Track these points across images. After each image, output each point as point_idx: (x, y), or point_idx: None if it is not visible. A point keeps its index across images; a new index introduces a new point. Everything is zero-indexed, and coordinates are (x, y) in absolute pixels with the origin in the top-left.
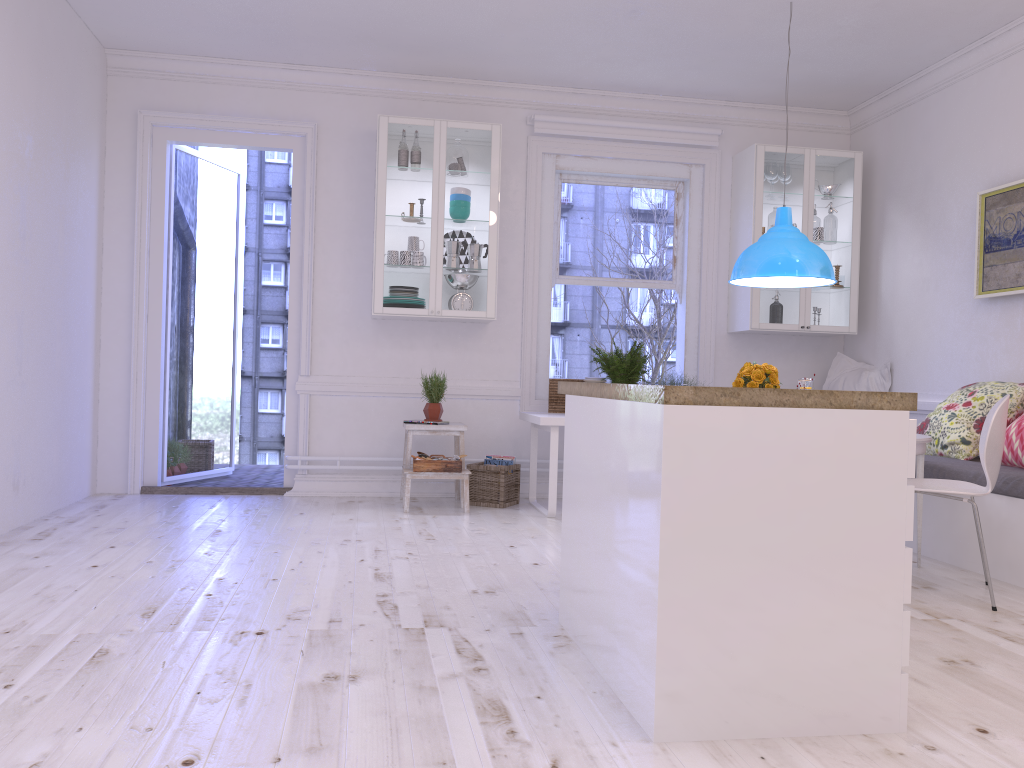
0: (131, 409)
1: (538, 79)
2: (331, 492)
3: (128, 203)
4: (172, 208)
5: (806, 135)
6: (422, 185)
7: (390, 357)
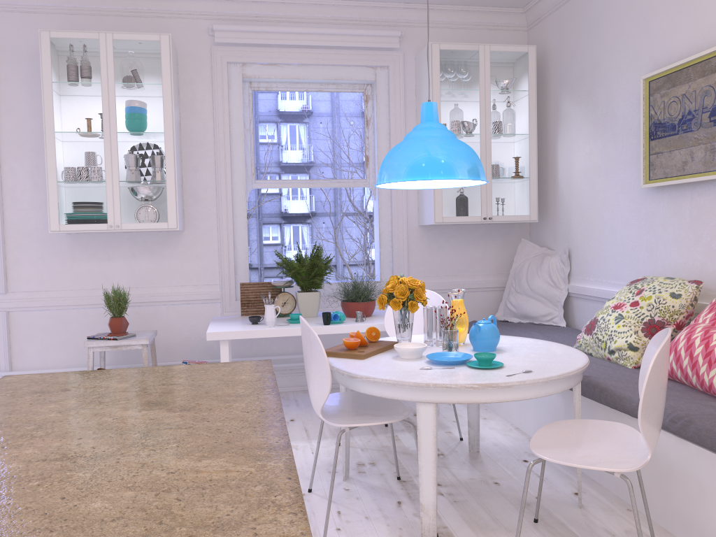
0: None
1: None
2: None
3: None
4: None
5: (485, 33)
6: (91, 99)
7: (88, 270)
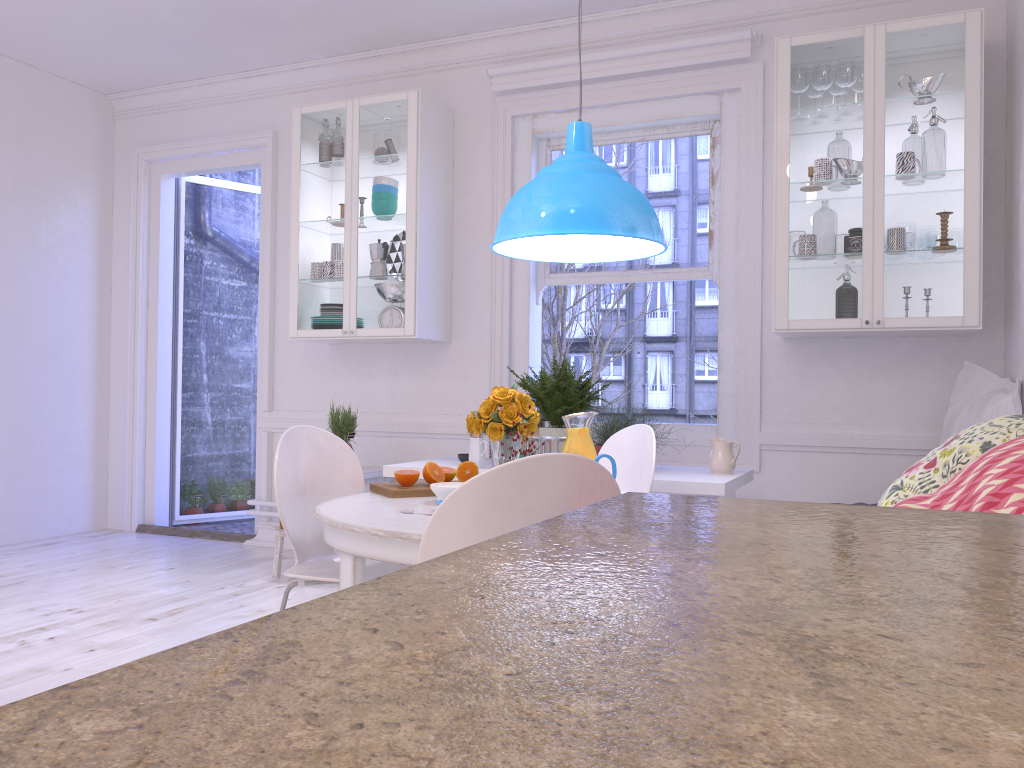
0: (127, 446)
1: (485, 21)
2: (287, 544)
3: (129, 242)
4: (182, 242)
5: (918, 6)
6: (335, 181)
7: (347, 388)
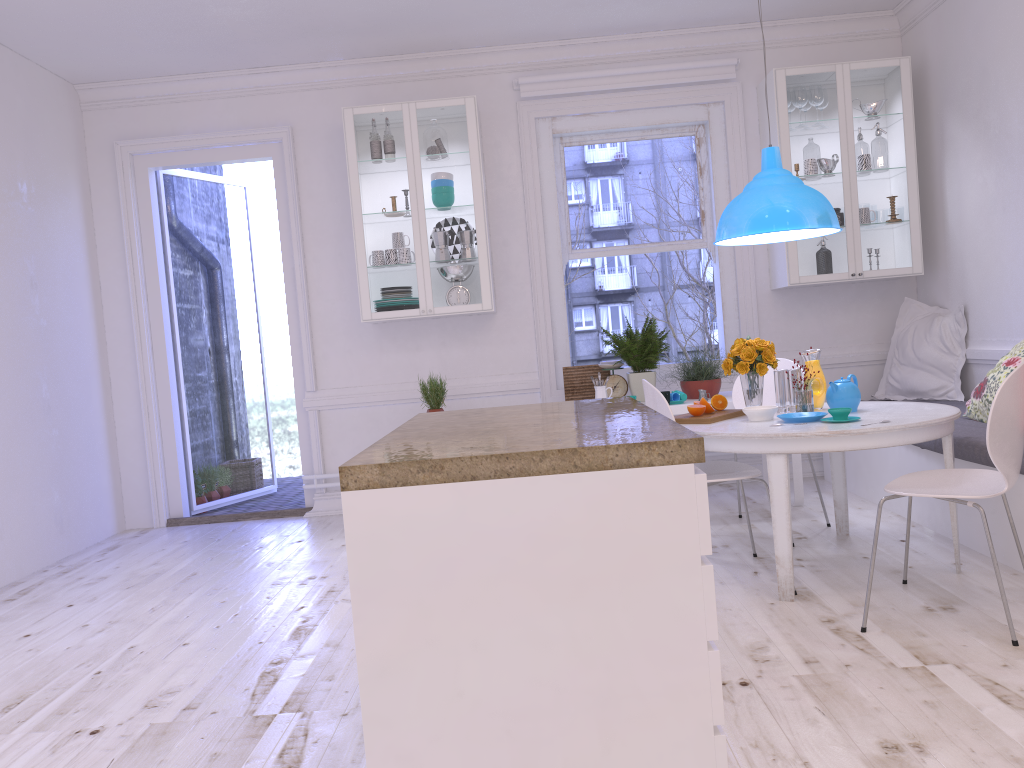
0: (146, 444)
1: (516, 38)
2: None
3: (118, 237)
4: (167, 235)
5: (845, 47)
6: (397, 176)
7: (396, 362)
